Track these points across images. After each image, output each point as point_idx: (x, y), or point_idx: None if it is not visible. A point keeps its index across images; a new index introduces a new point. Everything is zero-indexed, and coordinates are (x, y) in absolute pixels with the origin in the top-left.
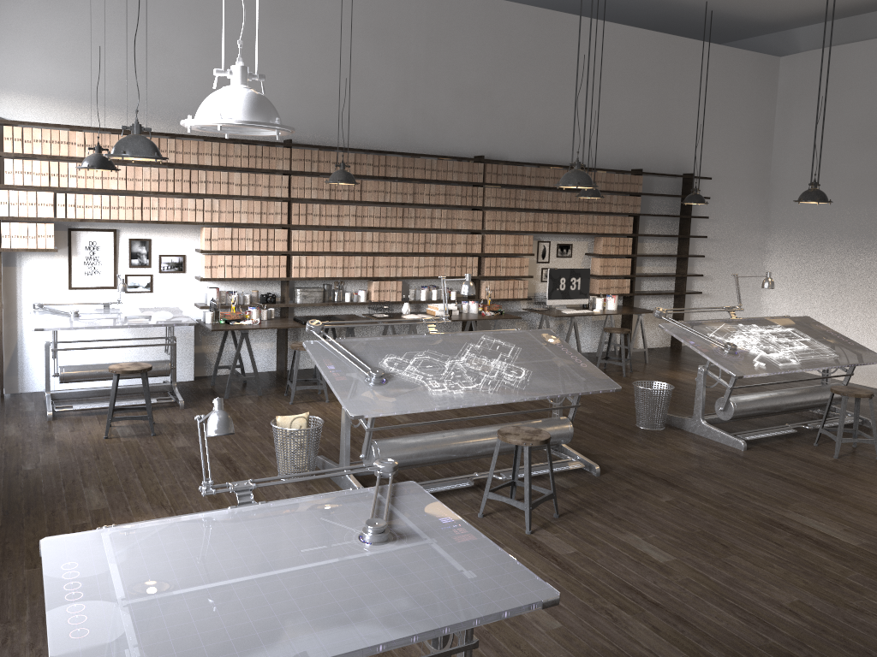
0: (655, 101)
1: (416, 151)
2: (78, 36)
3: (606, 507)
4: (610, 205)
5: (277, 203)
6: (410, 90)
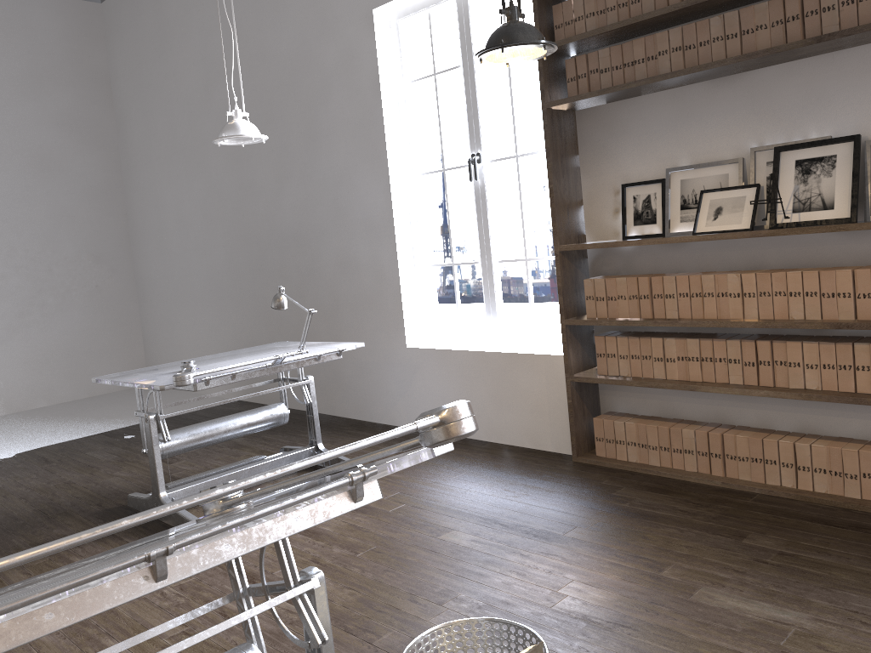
0: None
1: None
2: None
3: None
4: None
5: None
6: None
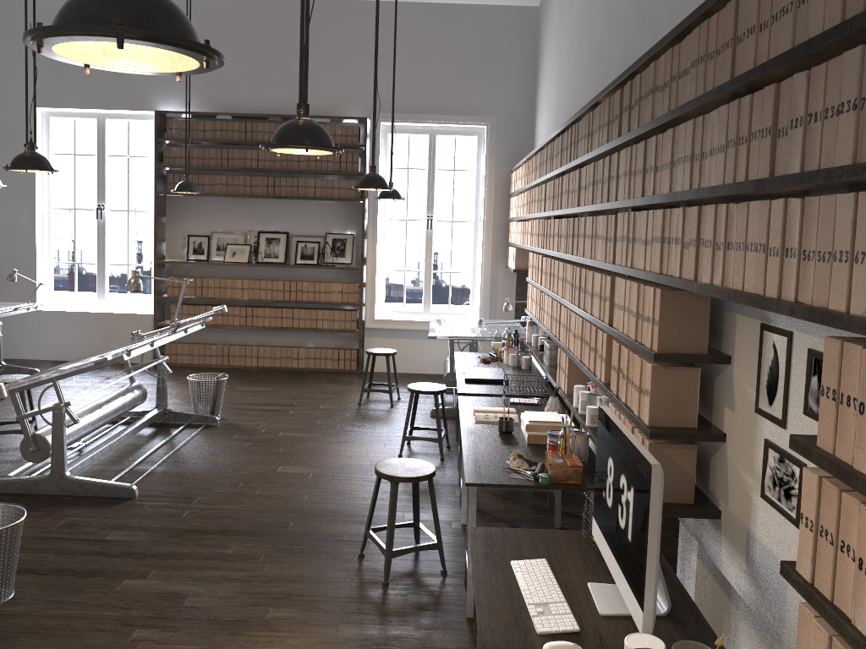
0: None
1: None
2: (549, 79)
3: None
4: (862, 118)
5: (541, 221)
6: None
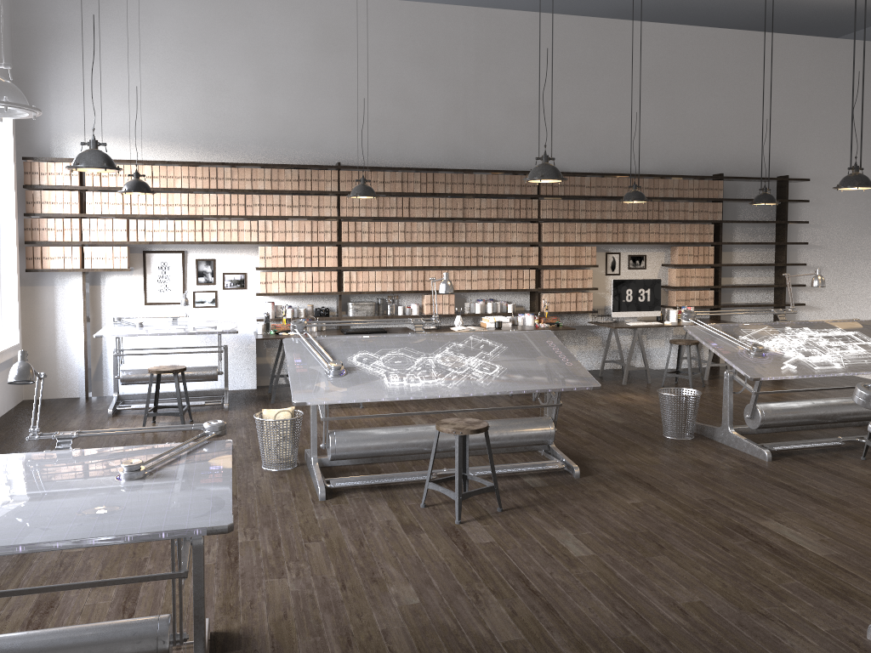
0: (738, 102)
1: (469, 168)
2: (149, 83)
3: (560, 505)
4: (685, 213)
5: (327, 222)
6: (460, 109)
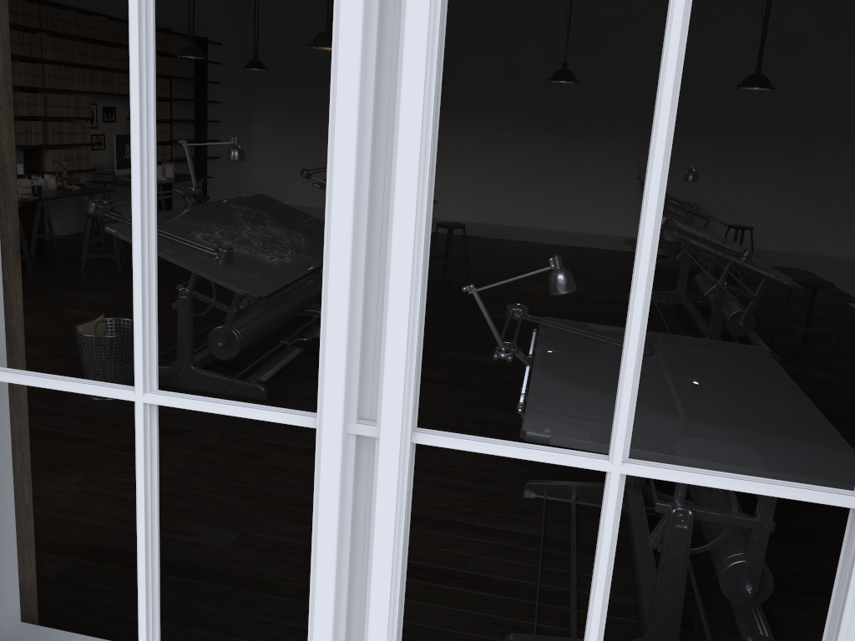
0: None
1: None
2: None
3: None
4: None
5: None
6: None
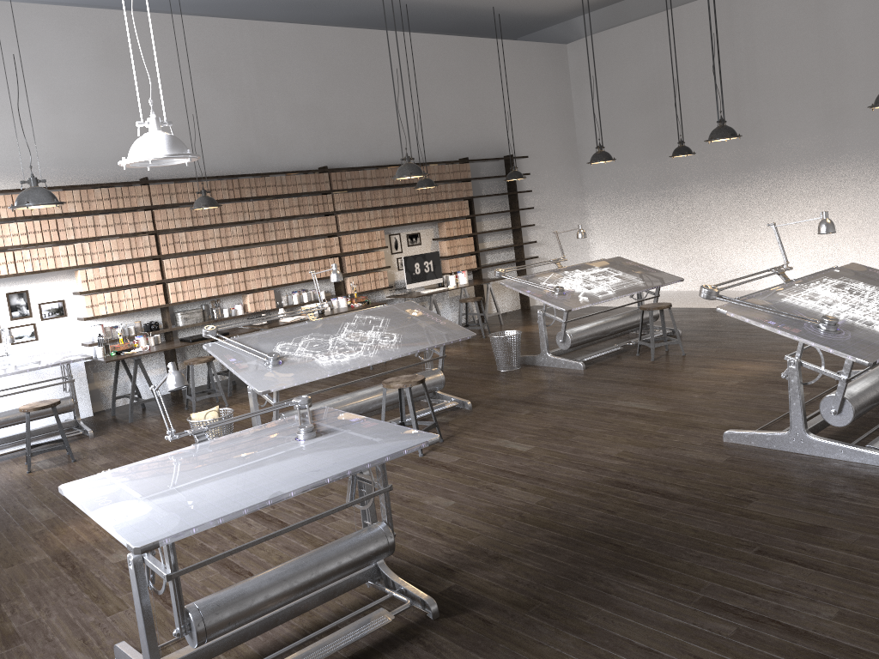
0: (468, 96)
1: (265, 171)
2: None
3: (480, 427)
4: (446, 193)
5: (145, 237)
6: (249, 116)
